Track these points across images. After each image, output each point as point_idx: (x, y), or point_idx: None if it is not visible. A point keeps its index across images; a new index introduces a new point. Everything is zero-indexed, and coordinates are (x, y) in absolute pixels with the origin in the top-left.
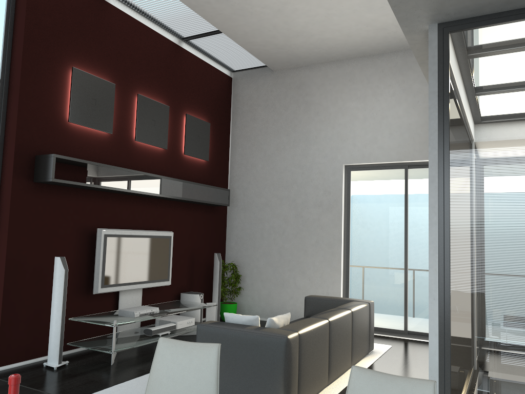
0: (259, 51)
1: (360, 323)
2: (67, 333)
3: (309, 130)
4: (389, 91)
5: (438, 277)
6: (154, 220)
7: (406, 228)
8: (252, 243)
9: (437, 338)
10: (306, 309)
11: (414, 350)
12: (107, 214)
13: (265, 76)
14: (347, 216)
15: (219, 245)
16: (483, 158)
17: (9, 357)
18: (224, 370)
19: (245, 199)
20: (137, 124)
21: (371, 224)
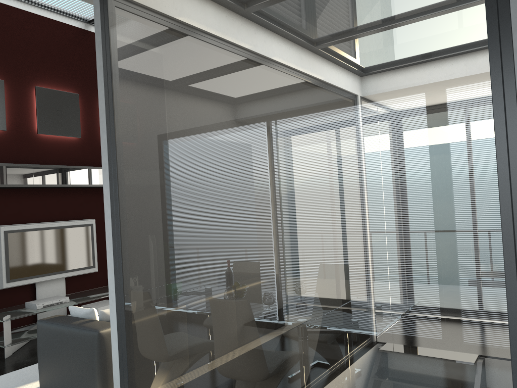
0: None
1: None
2: None
3: None
4: None
5: (114, 277)
6: (73, 209)
7: None
8: None
9: (117, 343)
10: None
11: None
12: (12, 210)
13: None
14: None
15: None
16: (138, 139)
17: None
18: (56, 366)
19: None
20: (38, 117)
21: None
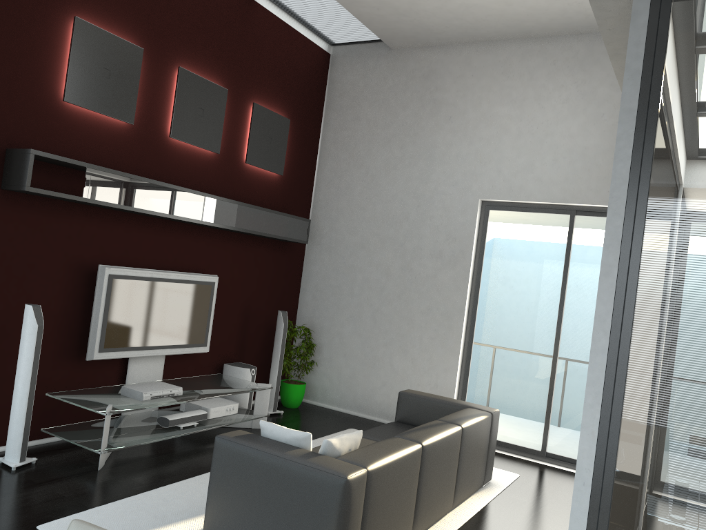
0: (370, 17)
1: (473, 445)
2: (44, 414)
3: (435, 142)
4: (561, 94)
5: (596, 448)
6: (191, 257)
7: (562, 303)
8: (336, 301)
9: None
10: (399, 409)
11: (552, 487)
12: (119, 244)
13: (378, 55)
14: (477, 276)
15: (289, 299)
16: None
17: None
18: (247, 513)
19: (333, 236)
20: (175, 113)
21: (511, 292)
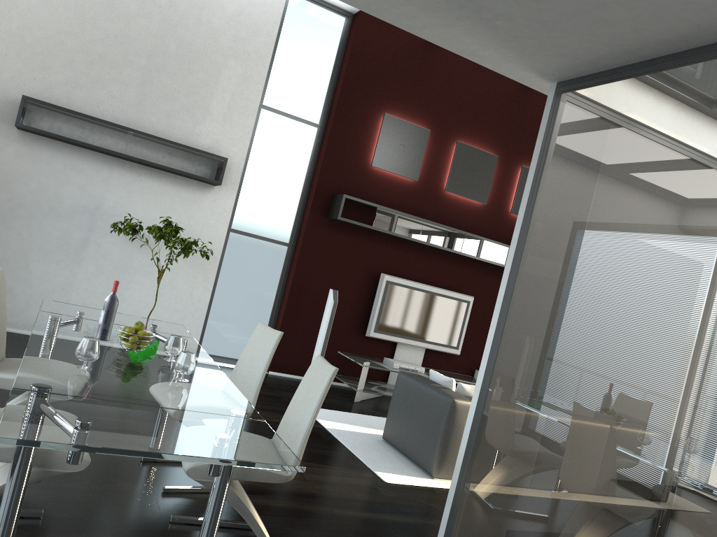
0: None
1: None
2: (336, 366)
3: None
4: None
5: (493, 337)
6: (455, 280)
7: None
8: None
9: (478, 394)
10: None
11: None
12: (399, 262)
13: None
14: None
15: None
16: (551, 224)
17: (280, 367)
18: (403, 418)
19: None
20: (450, 174)
21: None
